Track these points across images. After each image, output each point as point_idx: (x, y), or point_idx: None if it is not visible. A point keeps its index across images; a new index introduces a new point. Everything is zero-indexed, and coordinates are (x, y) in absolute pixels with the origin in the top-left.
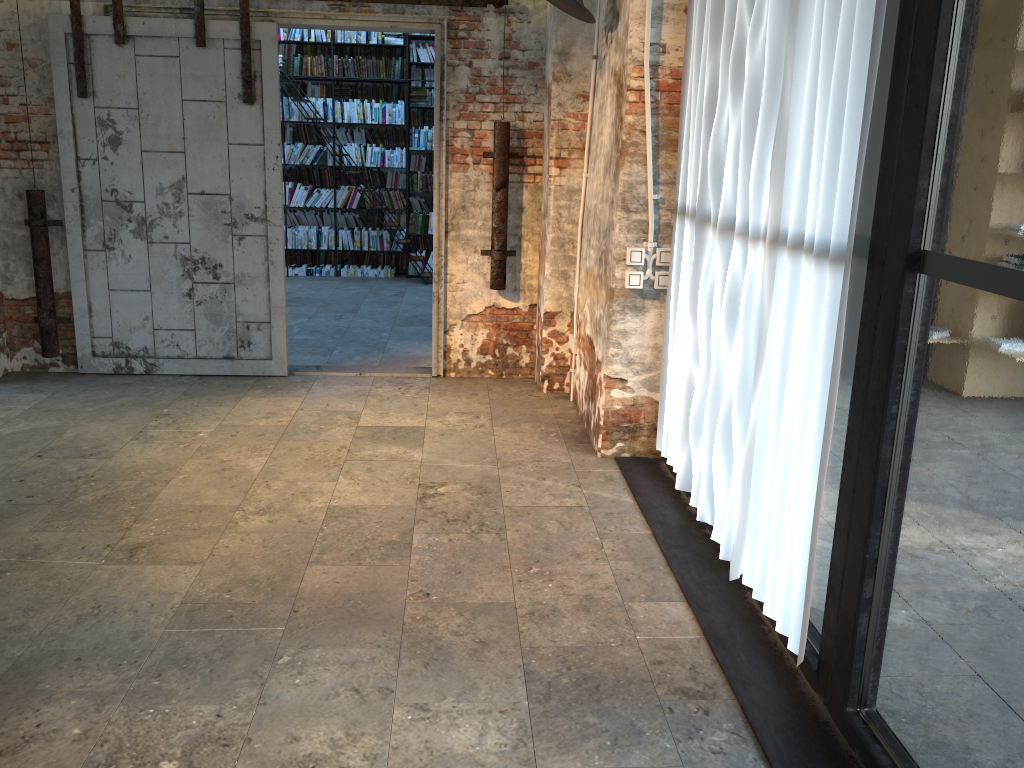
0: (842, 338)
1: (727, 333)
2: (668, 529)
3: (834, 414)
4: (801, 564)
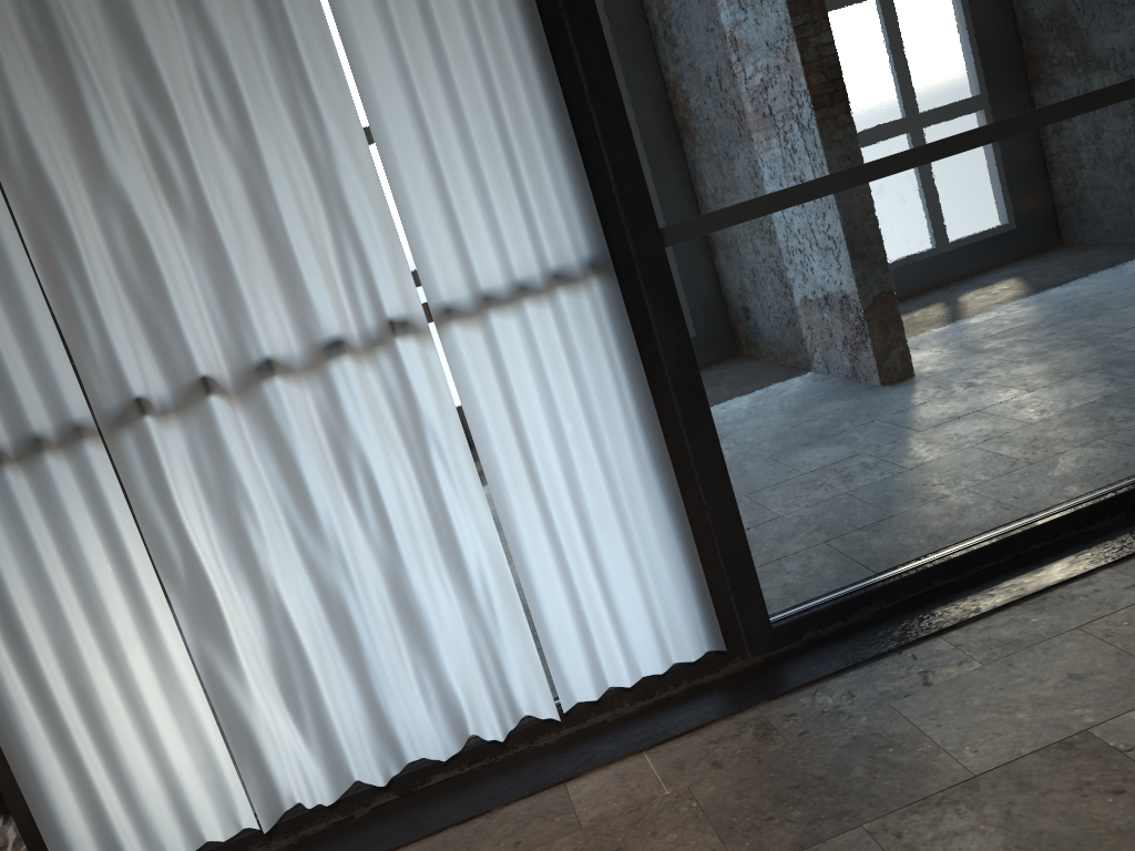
0: (618, 342)
1: (352, 495)
2: (353, 847)
3: (638, 413)
4: (672, 571)
